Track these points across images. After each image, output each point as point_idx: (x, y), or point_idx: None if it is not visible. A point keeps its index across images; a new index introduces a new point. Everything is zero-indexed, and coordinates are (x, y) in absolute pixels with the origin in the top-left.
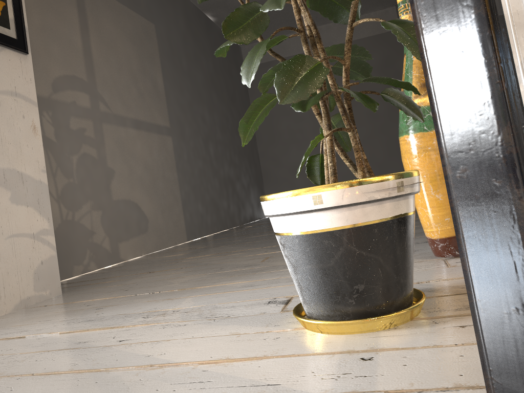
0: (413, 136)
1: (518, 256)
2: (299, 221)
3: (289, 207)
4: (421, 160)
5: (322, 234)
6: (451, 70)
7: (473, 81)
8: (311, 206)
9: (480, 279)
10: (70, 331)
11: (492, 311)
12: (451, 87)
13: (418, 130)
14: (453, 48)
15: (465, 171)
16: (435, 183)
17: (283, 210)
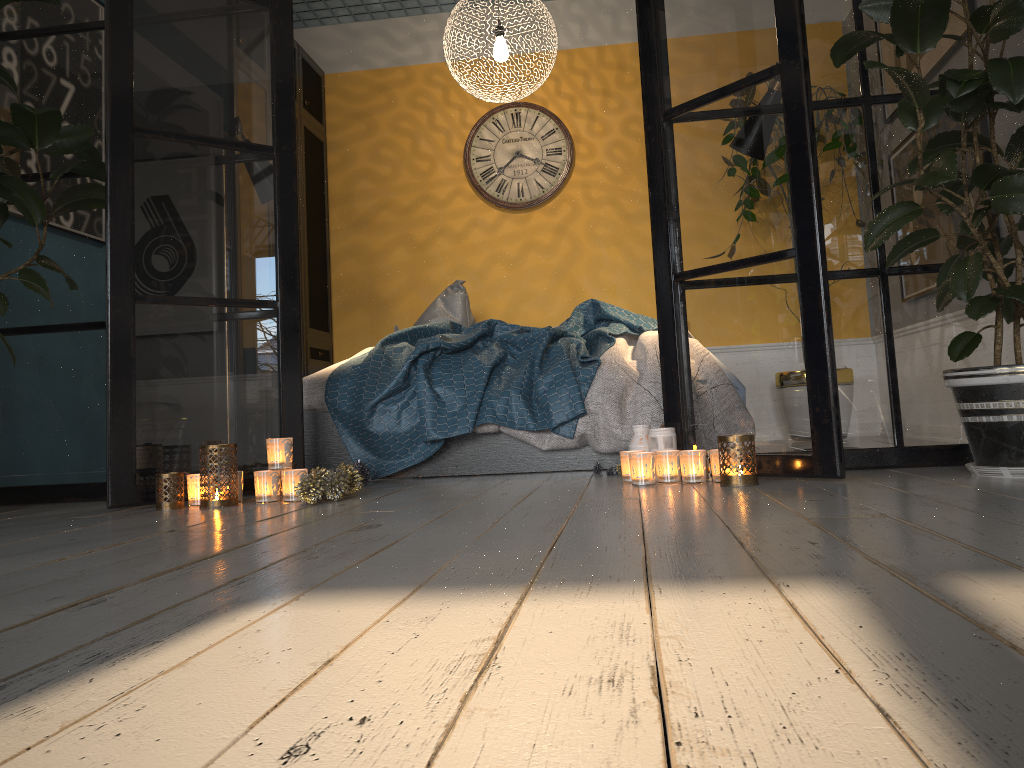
0: None
1: (130, 446)
2: None
3: None
4: None
5: None
6: (120, 386)
7: (127, 391)
8: None
9: (115, 455)
10: None
11: (117, 465)
12: (119, 391)
13: None
14: (122, 379)
15: (118, 419)
16: None
17: None
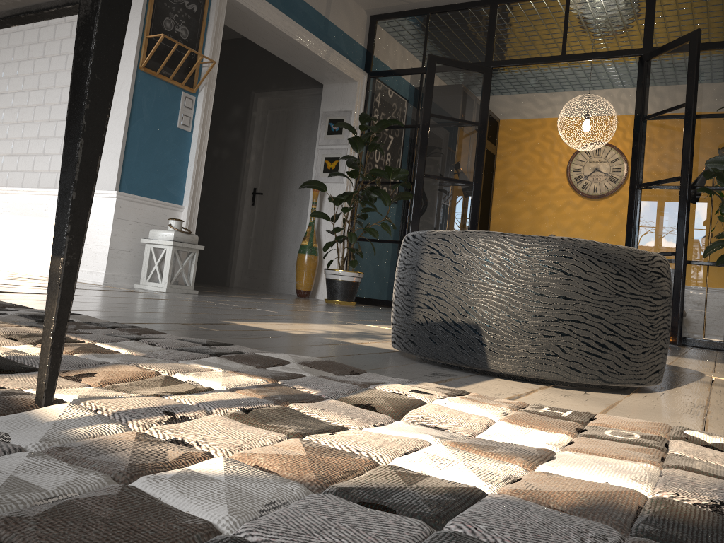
0: (311, 255)
1: None
2: (353, 278)
3: (353, 275)
4: (312, 264)
5: (356, 282)
6: None
7: None
8: (357, 276)
9: None
10: (274, 298)
11: None
12: None
13: (313, 254)
14: None
15: None
16: (313, 273)
17: (351, 275)
